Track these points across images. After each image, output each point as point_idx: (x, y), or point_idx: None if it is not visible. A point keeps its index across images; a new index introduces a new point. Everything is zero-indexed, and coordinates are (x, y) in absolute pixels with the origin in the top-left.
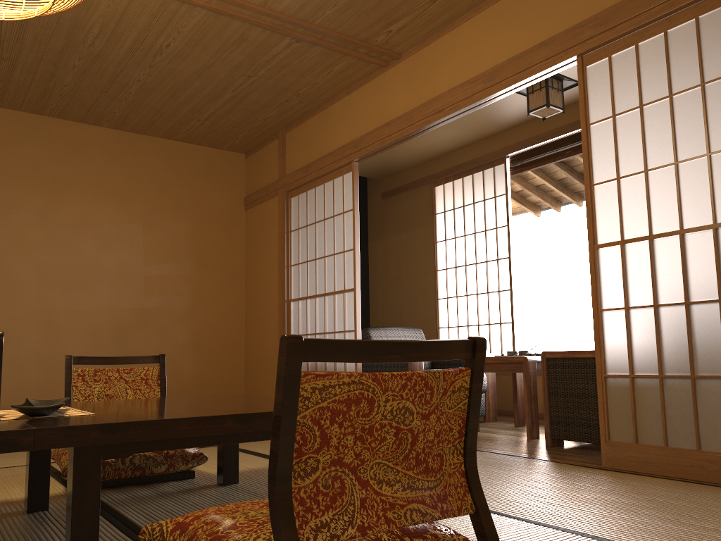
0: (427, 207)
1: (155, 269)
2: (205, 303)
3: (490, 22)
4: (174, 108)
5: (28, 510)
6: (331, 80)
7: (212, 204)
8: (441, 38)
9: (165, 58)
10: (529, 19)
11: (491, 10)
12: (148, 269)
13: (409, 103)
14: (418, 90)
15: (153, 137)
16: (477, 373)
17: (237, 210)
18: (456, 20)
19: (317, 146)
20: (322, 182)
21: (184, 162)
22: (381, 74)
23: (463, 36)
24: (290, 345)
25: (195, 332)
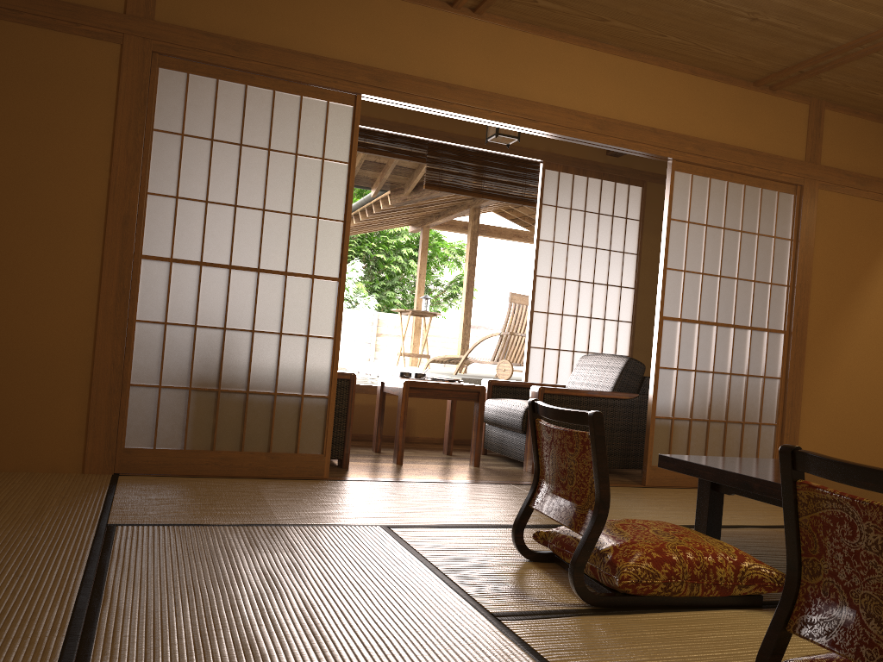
0: None
1: None
2: None
3: (604, 68)
4: None
5: None
6: None
7: None
8: (544, 39)
9: None
10: (642, 97)
11: (607, 58)
12: None
13: (486, 81)
14: (502, 75)
15: None
16: None
17: None
18: (567, 35)
19: (270, 23)
20: (271, 88)
21: None
22: (441, 11)
23: (572, 59)
24: None
25: None
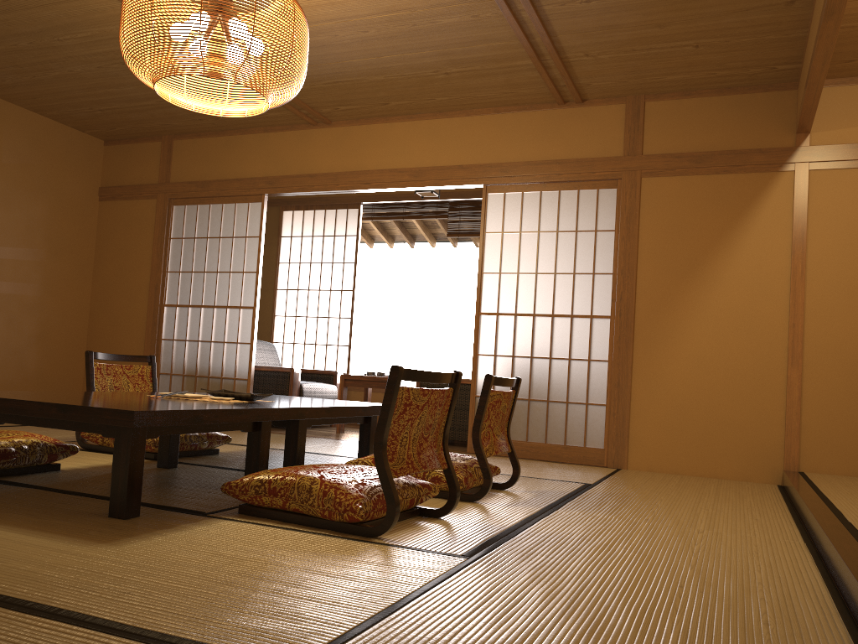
0: (273, 228)
1: (9, 252)
2: (54, 294)
3: (420, 132)
4: (78, 95)
5: (168, 466)
6: (258, 119)
7: (69, 190)
8: (374, 125)
9: (123, 67)
10: (452, 144)
11: (422, 123)
12: (2, 251)
13: (335, 165)
14: (346, 158)
15: (18, 106)
16: (517, 393)
17: (92, 199)
18: (390, 117)
19: (218, 167)
20: (221, 202)
21: (46, 139)
22: (307, 129)
23: (395, 133)
24: (492, 378)
25: (42, 324)
